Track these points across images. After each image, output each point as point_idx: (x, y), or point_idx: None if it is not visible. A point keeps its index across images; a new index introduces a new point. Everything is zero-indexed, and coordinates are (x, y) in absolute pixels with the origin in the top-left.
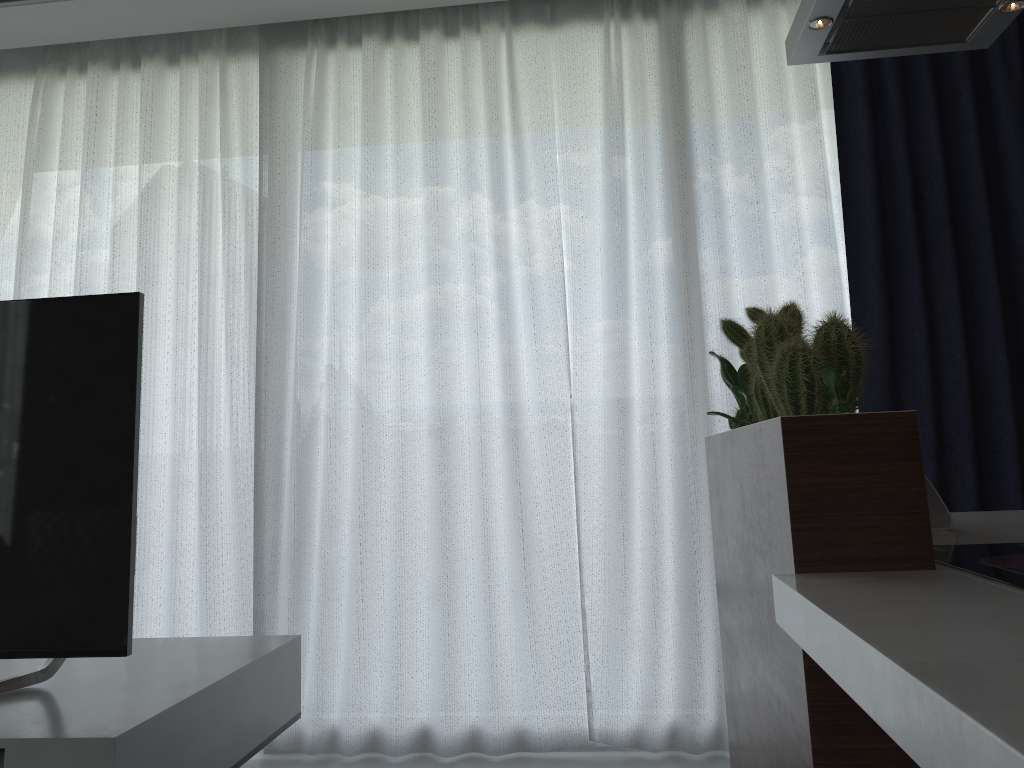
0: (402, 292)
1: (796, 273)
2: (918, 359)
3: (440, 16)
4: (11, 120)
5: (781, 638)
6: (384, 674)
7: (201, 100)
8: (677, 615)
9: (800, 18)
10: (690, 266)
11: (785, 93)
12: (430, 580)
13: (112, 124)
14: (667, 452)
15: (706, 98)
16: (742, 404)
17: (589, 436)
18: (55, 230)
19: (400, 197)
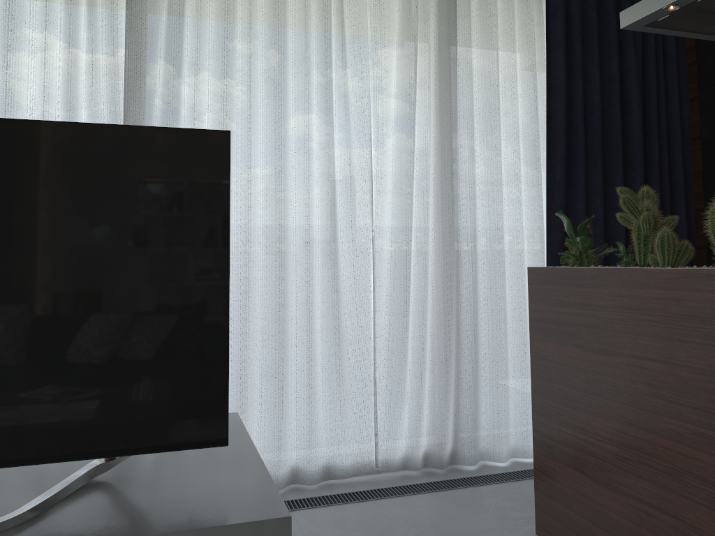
0: (251, 142)
1: (514, 159)
2: (580, 220)
3: None
4: None
5: None
6: None
7: None
8: (431, 380)
9: (655, 1)
10: (455, 146)
11: (515, 38)
12: (264, 363)
13: None
14: (430, 272)
15: (469, 31)
16: (583, 248)
17: (382, 259)
18: None
19: (251, 66)
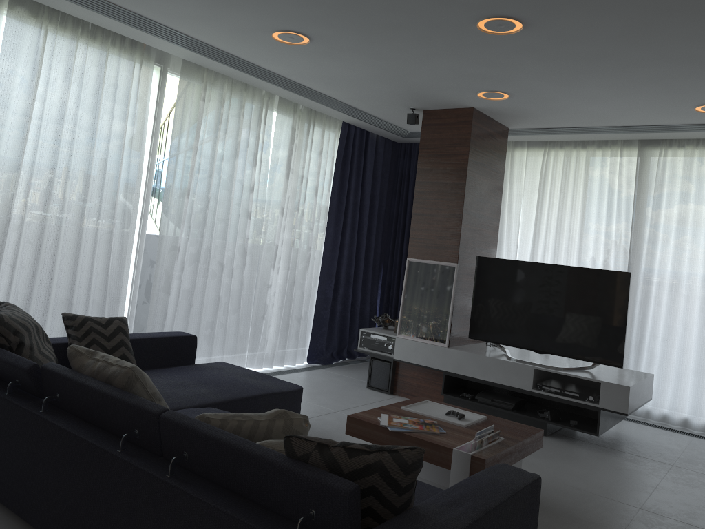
0: (693, 254)
1: None
2: None
3: None
4: (532, 165)
5: None
6: (671, 395)
7: (611, 166)
8: None
9: None
10: None
11: None
12: (694, 366)
13: (571, 170)
14: None
15: None
16: None
17: None
18: (548, 209)
19: (696, 215)
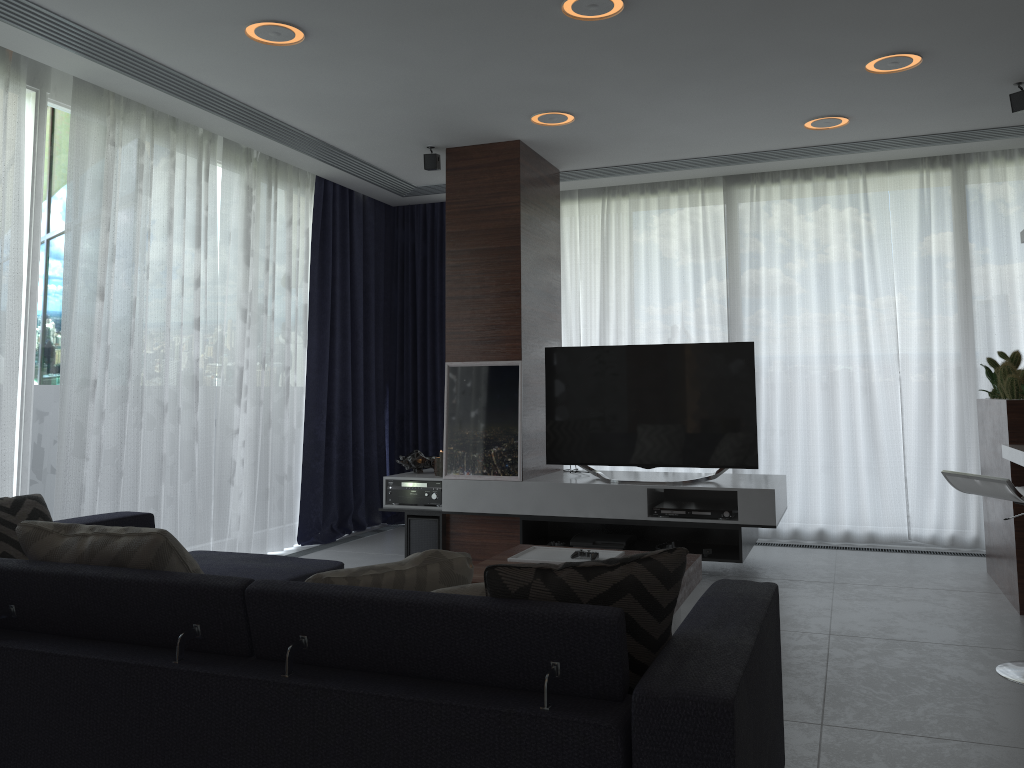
0: (806, 316)
1: None
2: None
3: (824, 168)
4: (589, 222)
5: (1004, 466)
6: (800, 503)
7: (692, 214)
8: None
9: None
10: (967, 307)
11: None
12: (822, 460)
13: (641, 224)
14: (952, 402)
15: (979, 215)
16: (994, 387)
17: (909, 393)
18: (617, 280)
19: (804, 267)
